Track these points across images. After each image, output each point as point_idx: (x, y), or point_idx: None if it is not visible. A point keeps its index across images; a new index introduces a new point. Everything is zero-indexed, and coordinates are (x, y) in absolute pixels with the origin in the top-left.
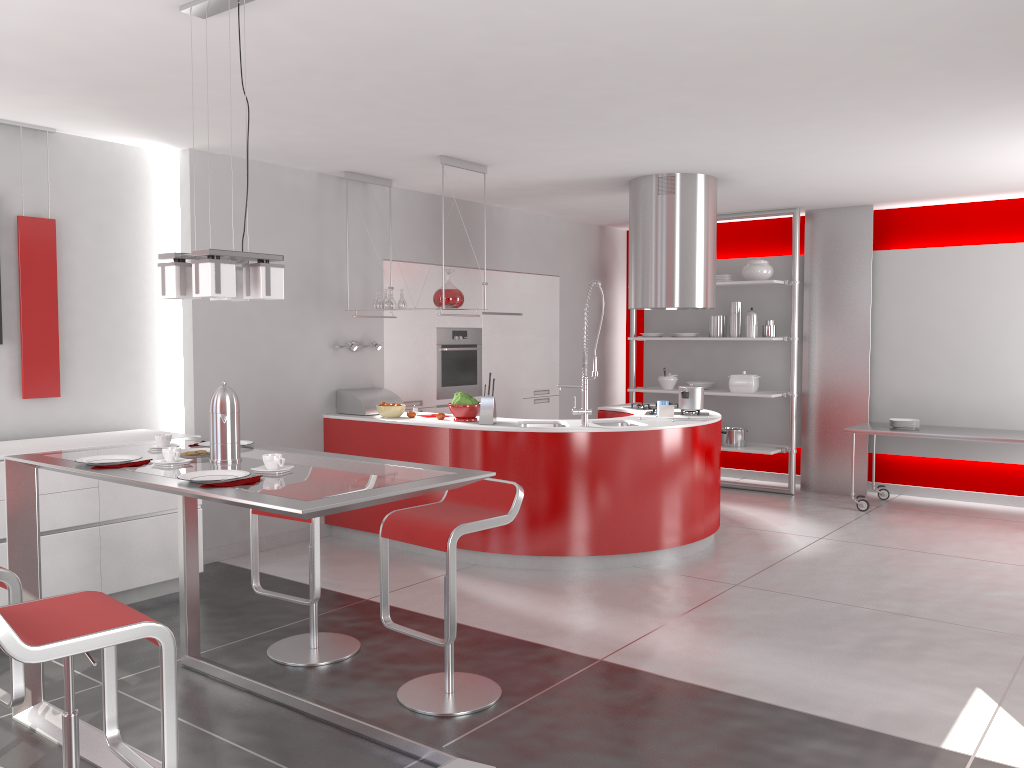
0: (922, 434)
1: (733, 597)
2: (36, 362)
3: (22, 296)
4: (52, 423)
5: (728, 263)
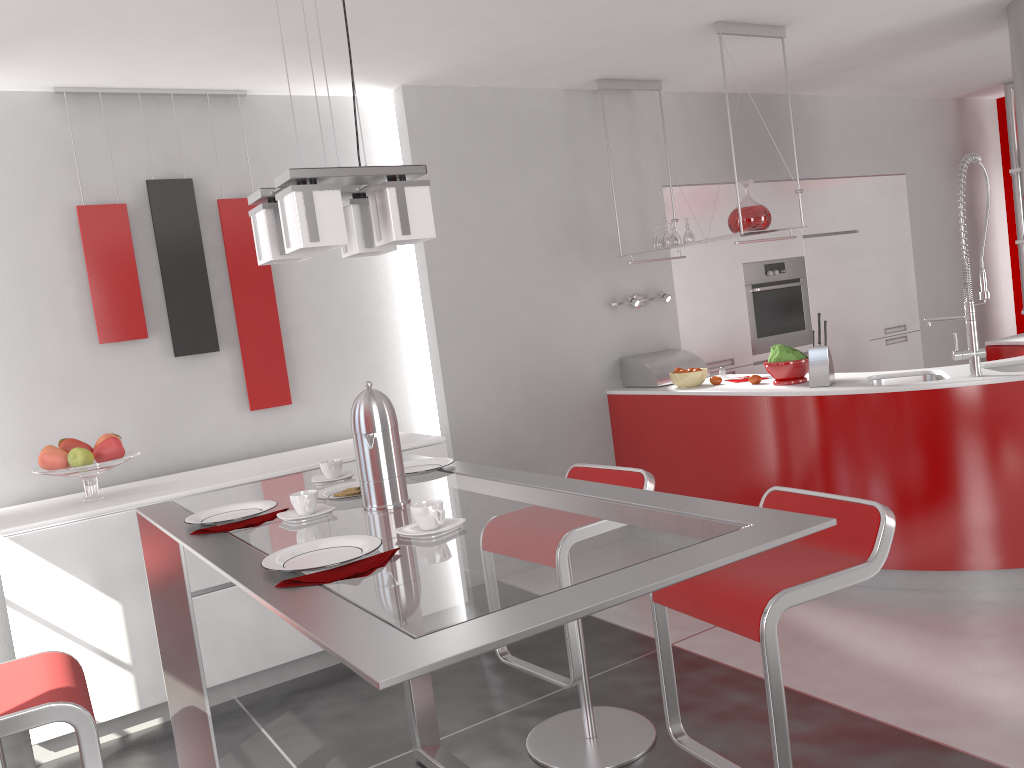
0: None
1: None
2: (259, 367)
3: (234, 292)
4: (288, 435)
5: None
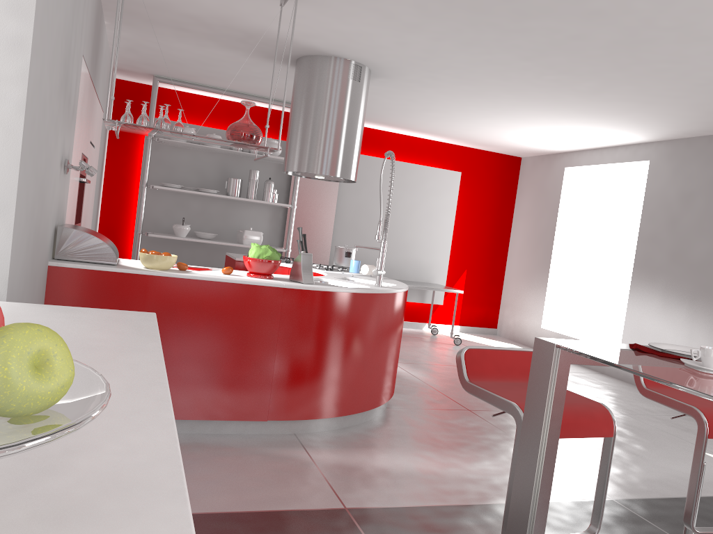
0: None
1: (496, 421)
2: None
3: None
4: None
5: None
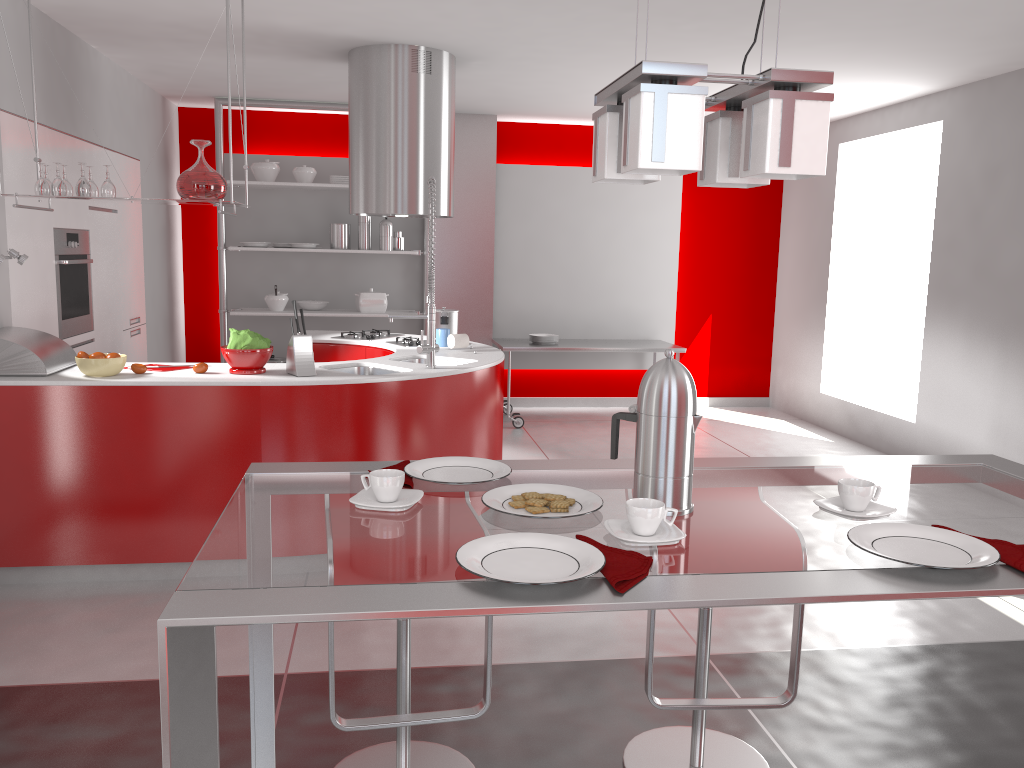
0: (575, 348)
1: None
2: None
3: None
4: None
5: (334, 162)
